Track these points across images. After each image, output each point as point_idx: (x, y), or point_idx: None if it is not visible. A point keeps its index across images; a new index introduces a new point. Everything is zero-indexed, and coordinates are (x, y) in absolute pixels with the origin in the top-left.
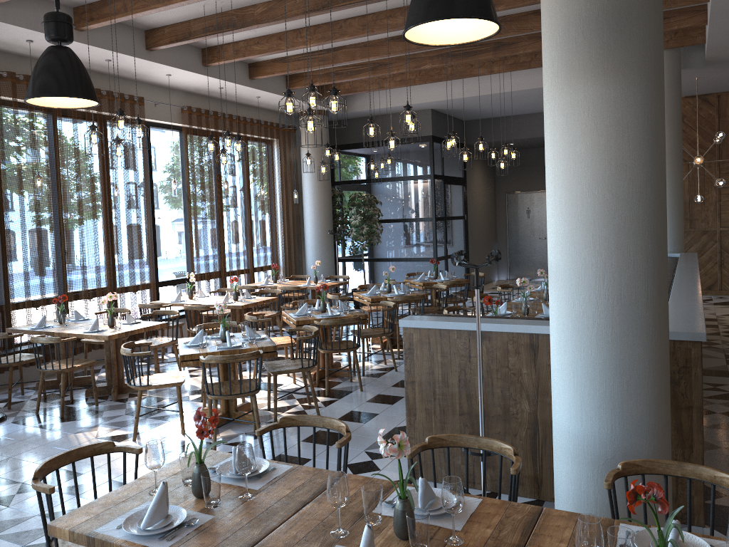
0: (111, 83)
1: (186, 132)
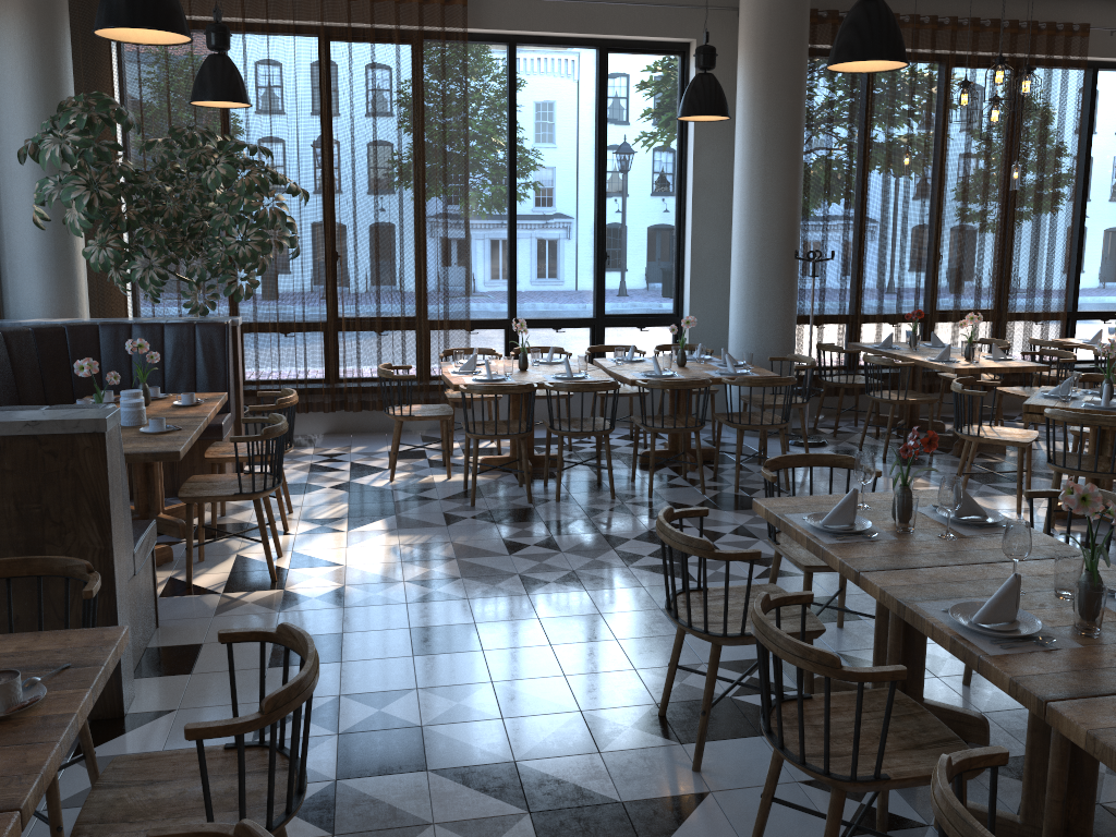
0: (1038, 8)
1: None
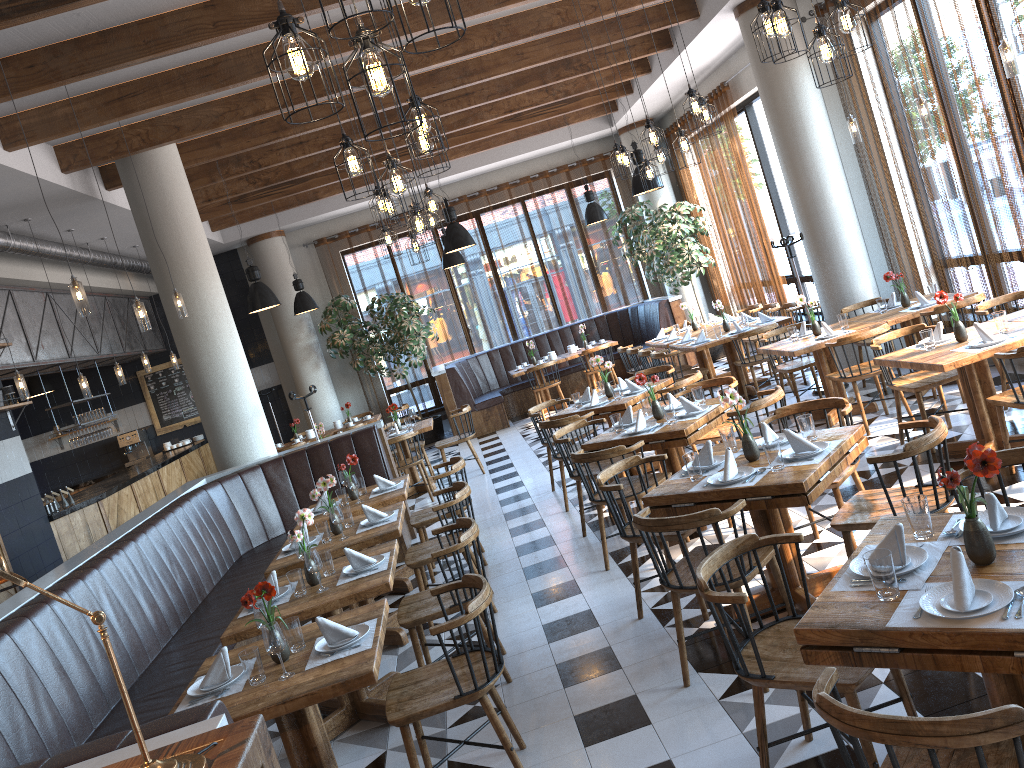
0: None
1: None
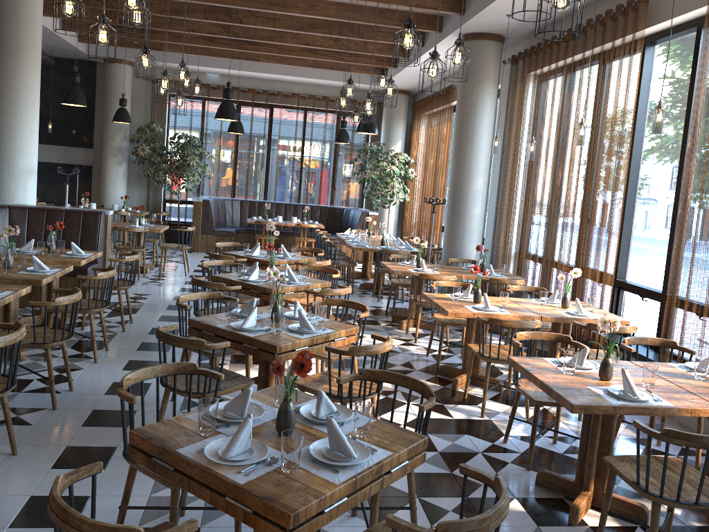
0: None
1: (707, 15)
